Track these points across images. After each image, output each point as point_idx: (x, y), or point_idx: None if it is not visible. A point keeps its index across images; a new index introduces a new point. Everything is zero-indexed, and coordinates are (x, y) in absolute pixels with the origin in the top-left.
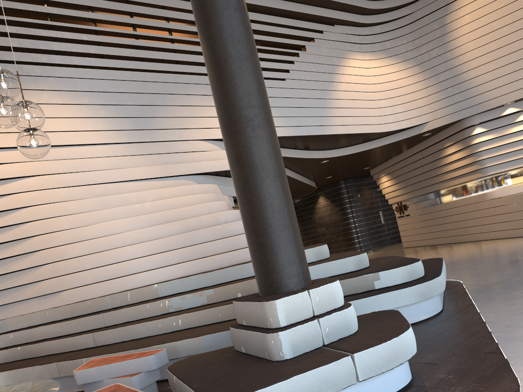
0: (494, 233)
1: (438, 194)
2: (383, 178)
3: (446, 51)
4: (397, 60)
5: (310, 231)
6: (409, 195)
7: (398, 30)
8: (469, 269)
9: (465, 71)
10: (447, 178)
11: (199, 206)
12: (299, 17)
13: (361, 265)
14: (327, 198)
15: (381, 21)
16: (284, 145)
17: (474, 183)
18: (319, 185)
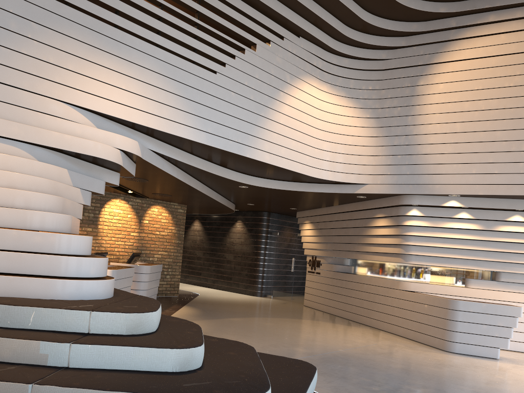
0: (395, 327)
1: (355, 262)
2: (307, 225)
3: (409, 114)
4: (355, 105)
5: (217, 254)
6: (326, 252)
7: (367, 72)
8: (350, 380)
9: (421, 143)
10: (368, 250)
11: (7, 192)
12: (260, 8)
13: (186, 366)
14: (244, 225)
15: (352, 54)
16: (192, 151)
17: (393, 265)
18: (240, 208)
